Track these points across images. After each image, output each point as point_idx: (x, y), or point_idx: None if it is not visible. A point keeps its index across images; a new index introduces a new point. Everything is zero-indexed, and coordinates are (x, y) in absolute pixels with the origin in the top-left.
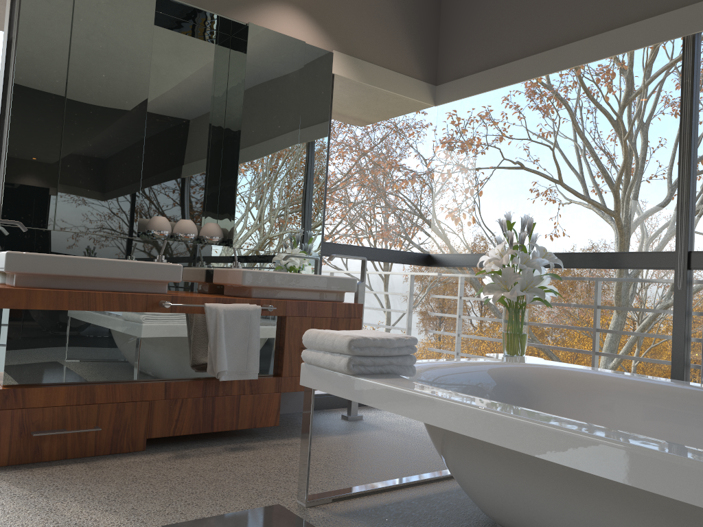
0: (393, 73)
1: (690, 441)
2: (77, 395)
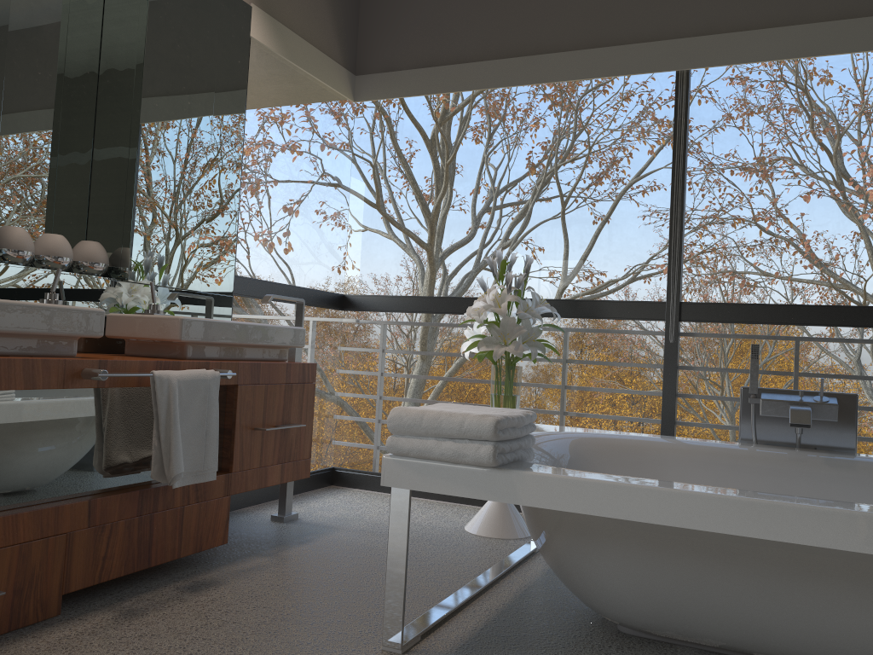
0: (314, 49)
1: None
2: None
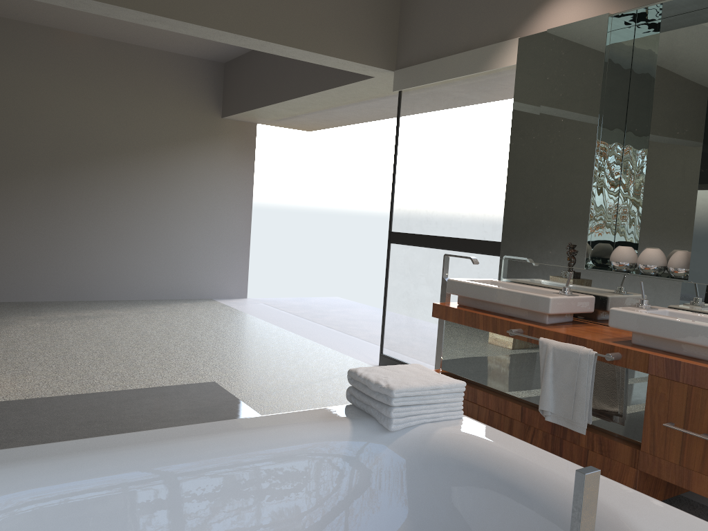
0: None
1: None
2: (467, 392)
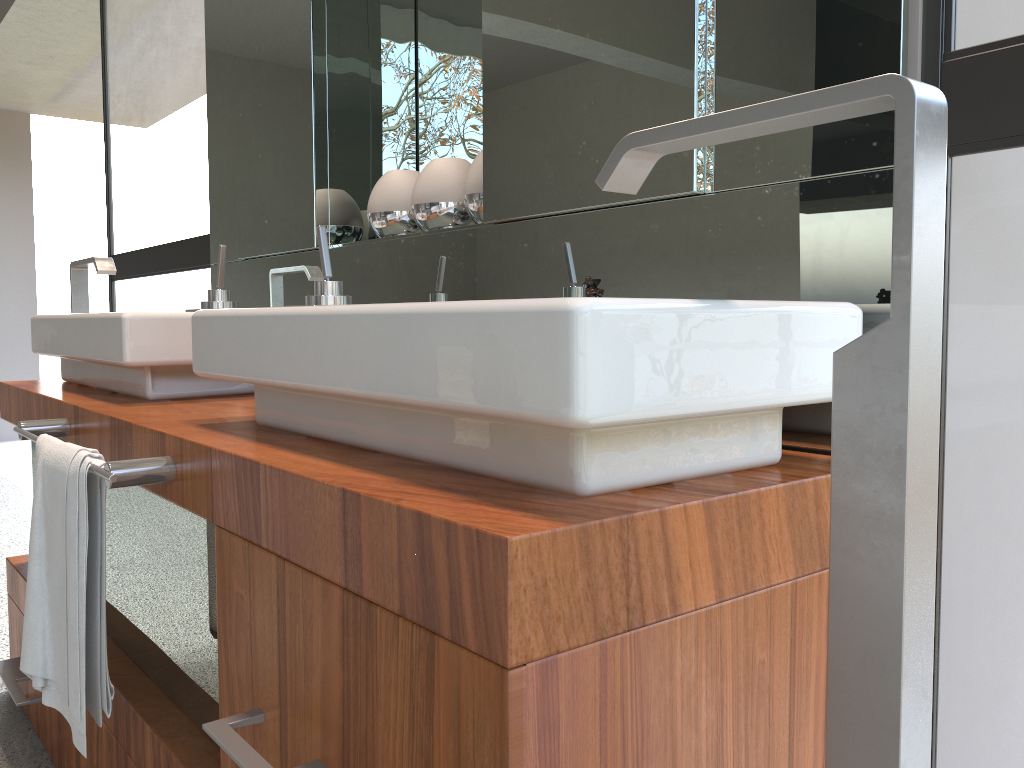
0: None
1: None
2: None
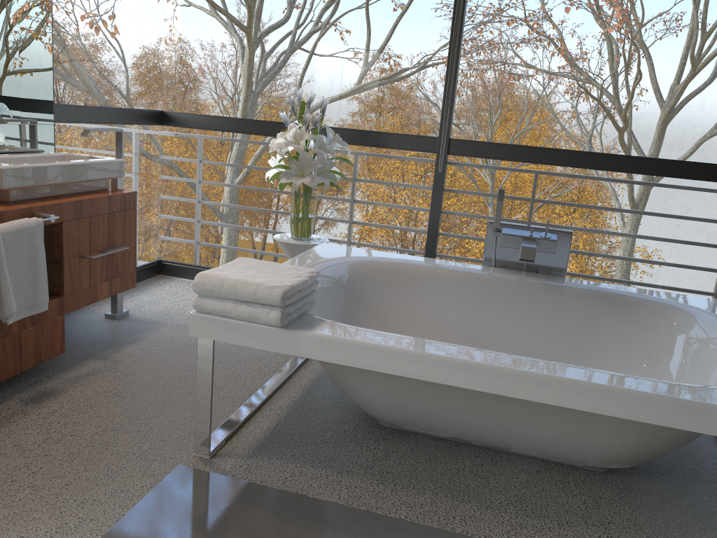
0: None
1: (492, 318)
2: None
